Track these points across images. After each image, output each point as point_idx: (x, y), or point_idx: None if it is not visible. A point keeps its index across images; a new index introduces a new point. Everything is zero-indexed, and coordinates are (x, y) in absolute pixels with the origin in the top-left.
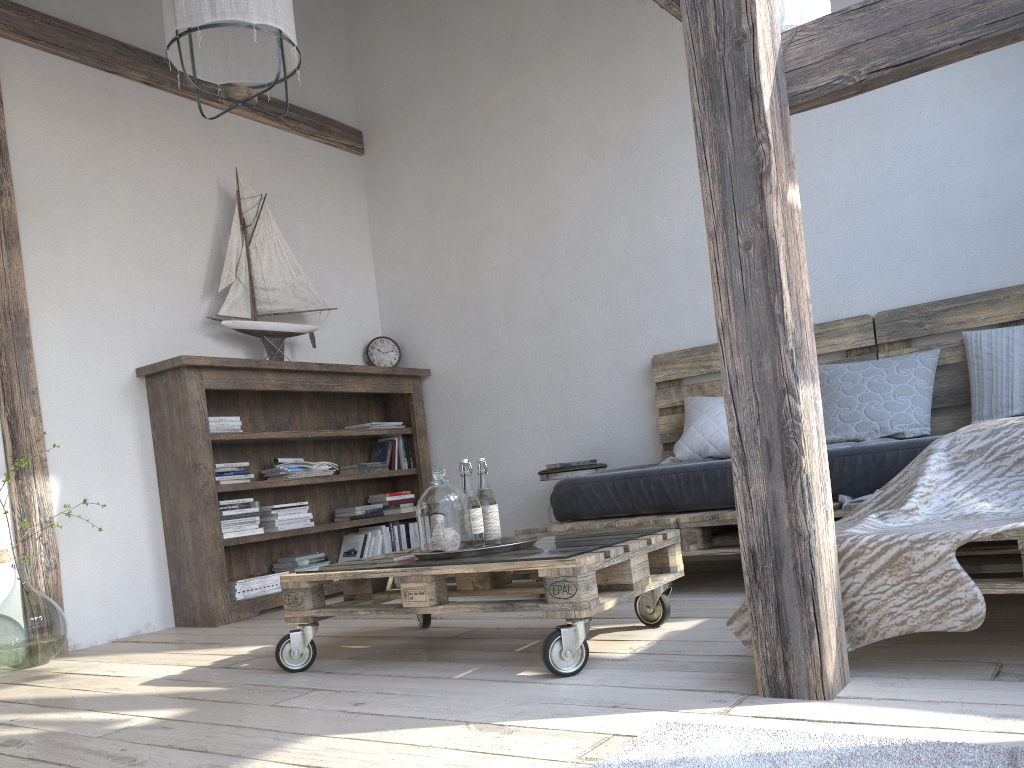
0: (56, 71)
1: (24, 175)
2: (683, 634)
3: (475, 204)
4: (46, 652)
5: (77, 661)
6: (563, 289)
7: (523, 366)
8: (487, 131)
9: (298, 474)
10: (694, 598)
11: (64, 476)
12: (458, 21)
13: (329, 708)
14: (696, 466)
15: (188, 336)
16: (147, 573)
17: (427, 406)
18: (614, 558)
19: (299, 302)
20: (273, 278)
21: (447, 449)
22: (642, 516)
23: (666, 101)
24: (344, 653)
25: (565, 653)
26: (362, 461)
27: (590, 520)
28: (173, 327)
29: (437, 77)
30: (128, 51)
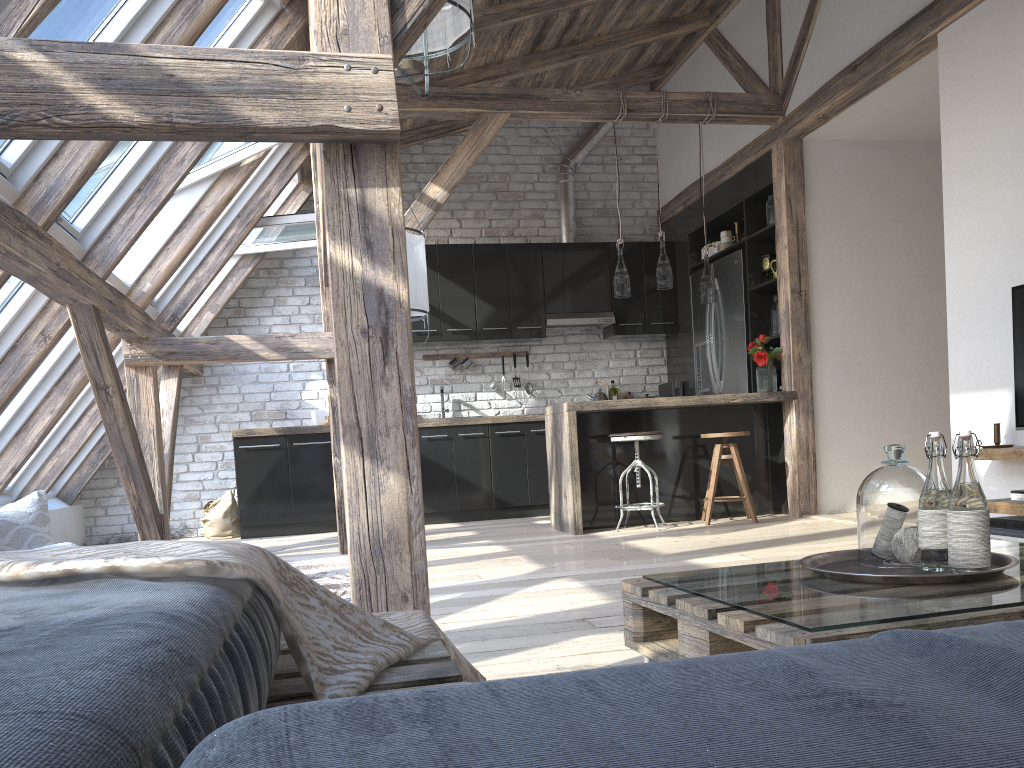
0: None
1: None
2: None
3: None
4: None
5: None
6: None
7: None
8: None
9: None
10: None
11: None
12: None
13: None
14: None
15: None
16: None
17: None
18: (653, 603)
19: None
20: None
21: None
22: None
23: None
24: None
25: None
26: None
27: None
28: None
29: None
30: None
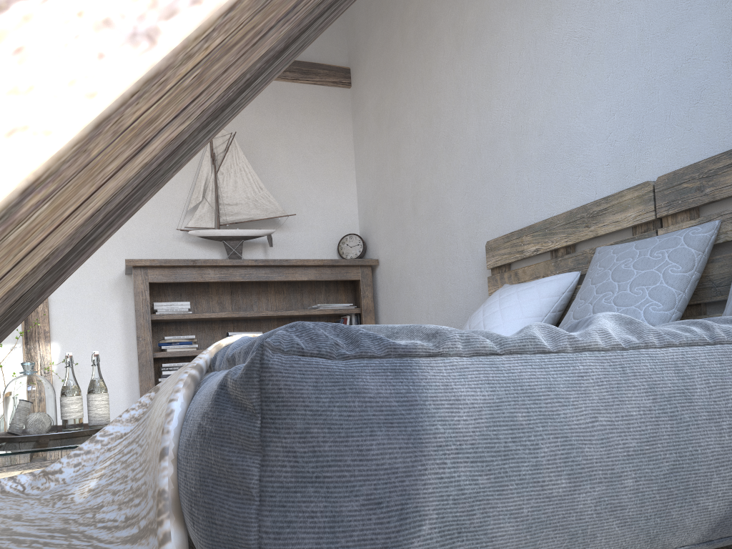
0: None
1: None
2: None
3: (398, 114)
4: None
5: None
6: (441, 182)
7: (421, 255)
8: (403, 47)
9: None
10: None
11: (63, 343)
12: None
13: None
14: None
15: (171, 243)
16: (122, 411)
17: (378, 290)
18: (2, 467)
19: (259, 212)
20: (237, 195)
21: None
22: None
23: None
24: None
25: None
26: None
27: None
28: (158, 238)
29: (380, 9)
30: None
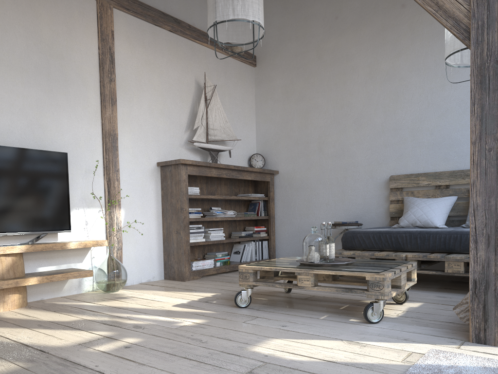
0: (135, 24)
1: (119, 72)
2: (416, 309)
3: (309, 95)
4: (119, 286)
5: (132, 291)
6: (348, 140)
7: (324, 174)
8: (318, 61)
9: (221, 215)
10: (411, 292)
11: (126, 209)
12: (309, 8)
13: (271, 326)
14: (415, 231)
15: (178, 148)
16: (155, 254)
17: (275, 187)
18: (396, 274)
19: (225, 136)
20: (216, 124)
21: (283, 208)
22: (385, 251)
23: (410, 56)
24: (258, 301)
25: (374, 313)
26: (243, 210)
27: (359, 250)
28: (172, 144)
29: (296, 33)
30: (164, 16)
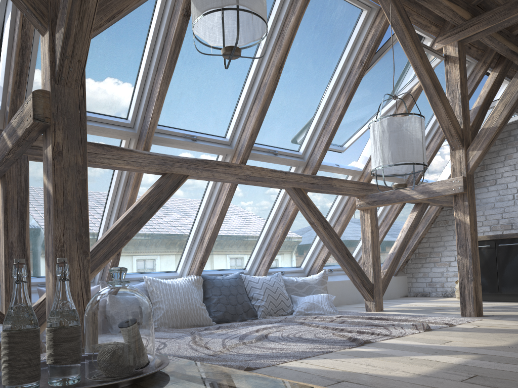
0: None
1: None
2: None
3: None
4: None
5: None
6: None
7: None
8: None
9: None
10: None
11: None
12: None
13: None
14: None
15: None
16: None
17: None
18: None
19: None
20: None
21: None
22: None
23: None
24: None
25: None
26: None
27: None
28: None
29: None
30: None
